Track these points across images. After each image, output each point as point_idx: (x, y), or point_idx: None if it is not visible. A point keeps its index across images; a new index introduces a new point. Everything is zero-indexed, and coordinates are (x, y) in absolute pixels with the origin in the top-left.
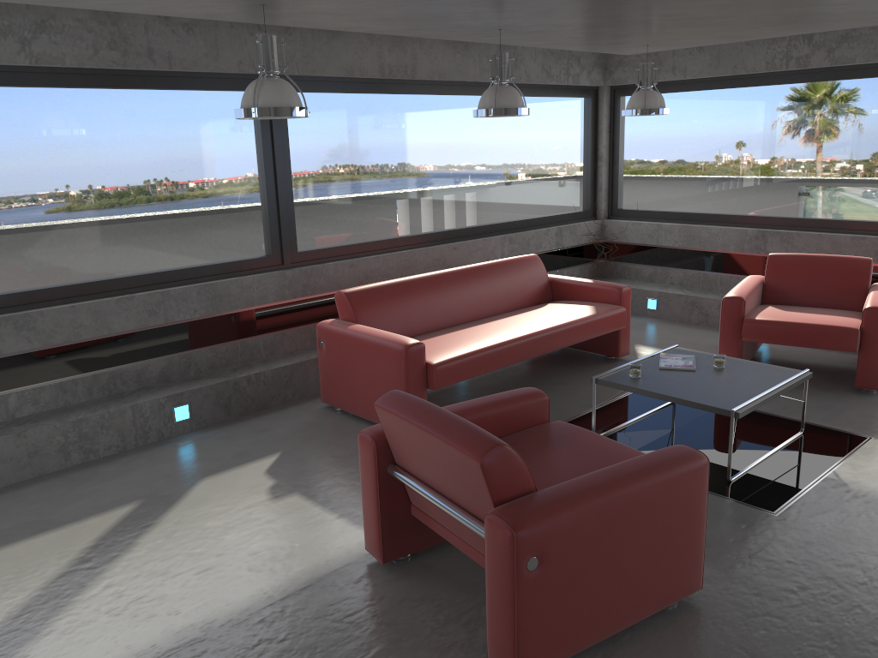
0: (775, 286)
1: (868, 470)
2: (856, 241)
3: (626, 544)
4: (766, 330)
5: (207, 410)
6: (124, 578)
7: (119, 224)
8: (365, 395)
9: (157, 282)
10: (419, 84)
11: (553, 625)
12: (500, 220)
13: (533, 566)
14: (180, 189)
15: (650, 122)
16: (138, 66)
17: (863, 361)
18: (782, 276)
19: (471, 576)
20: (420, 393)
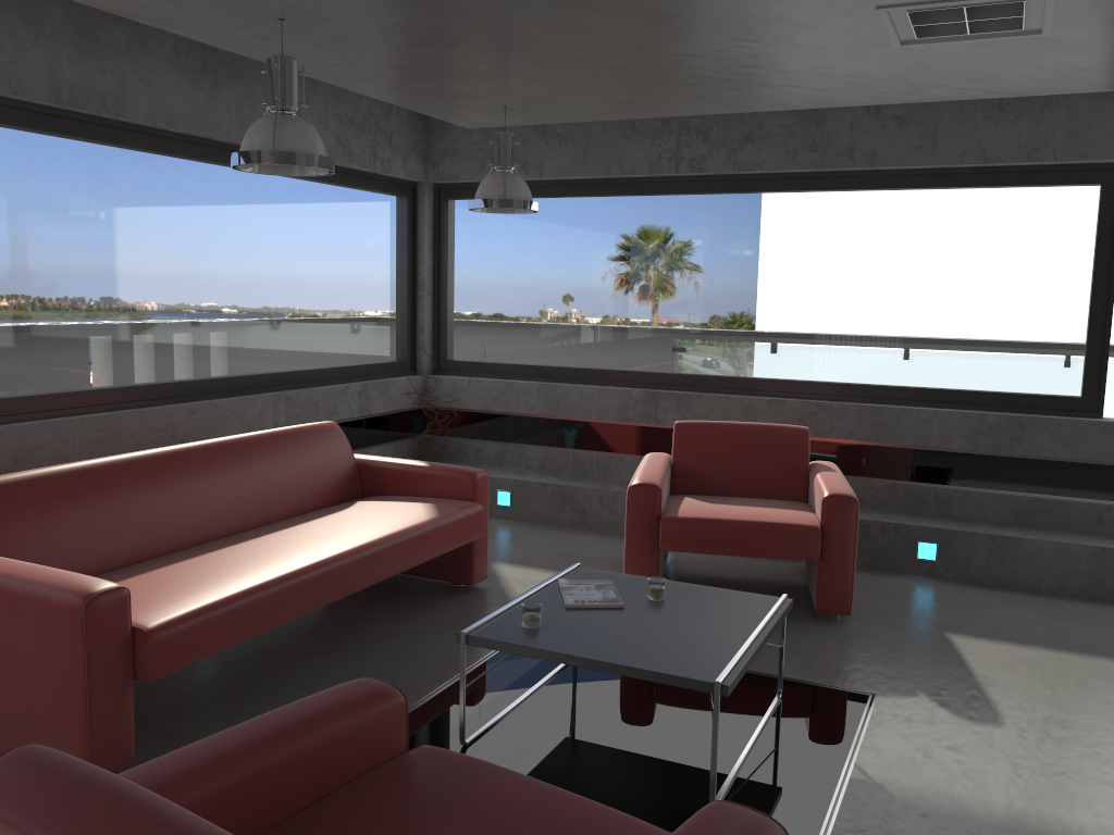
0: (688, 468)
1: (901, 756)
2: (774, 405)
3: None
4: (694, 533)
5: None
6: None
7: None
8: None
9: None
10: (130, 130)
11: None
12: (271, 369)
13: None
14: None
15: (491, 238)
16: None
17: (827, 574)
18: (696, 453)
19: None
20: (119, 692)
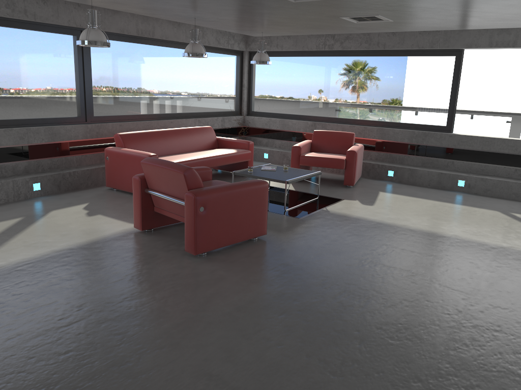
0: (316, 144)
1: (339, 208)
2: (351, 127)
3: (236, 209)
4: (309, 160)
5: (49, 187)
6: (26, 237)
7: (5, 93)
8: (129, 180)
9: (23, 123)
10: (156, 40)
11: (209, 234)
12: (194, 111)
13: (202, 210)
14: (36, 79)
15: (267, 70)
16: (19, 17)
17: (346, 173)
18: (319, 140)
19: (178, 234)
20: None
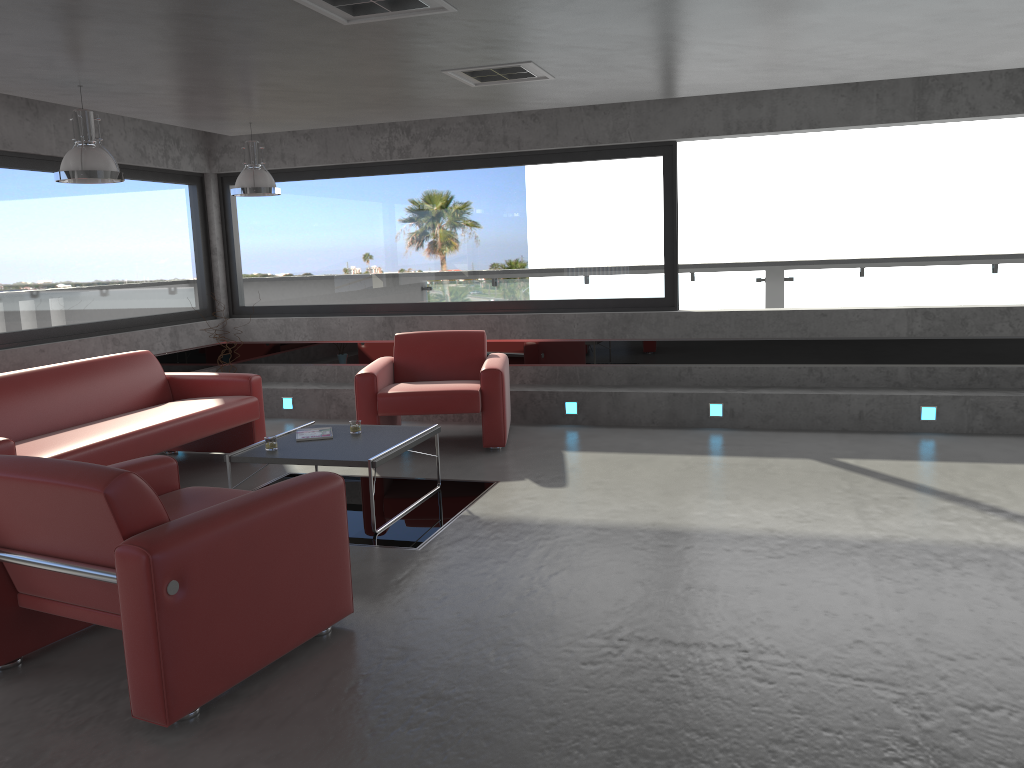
0: (405, 364)
1: (496, 504)
2: (472, 320)
3: (271, 564)
4: (399, 402)
5: None
6: None
7: None
8: None
9: None
10: None
11: (203, 655)
12: (99, 319)
13: (175, 590)
14: None
15: (265, 213)
16: None
17: (487, 421)
18: (410, 354)
19: (103, 661)
20: None
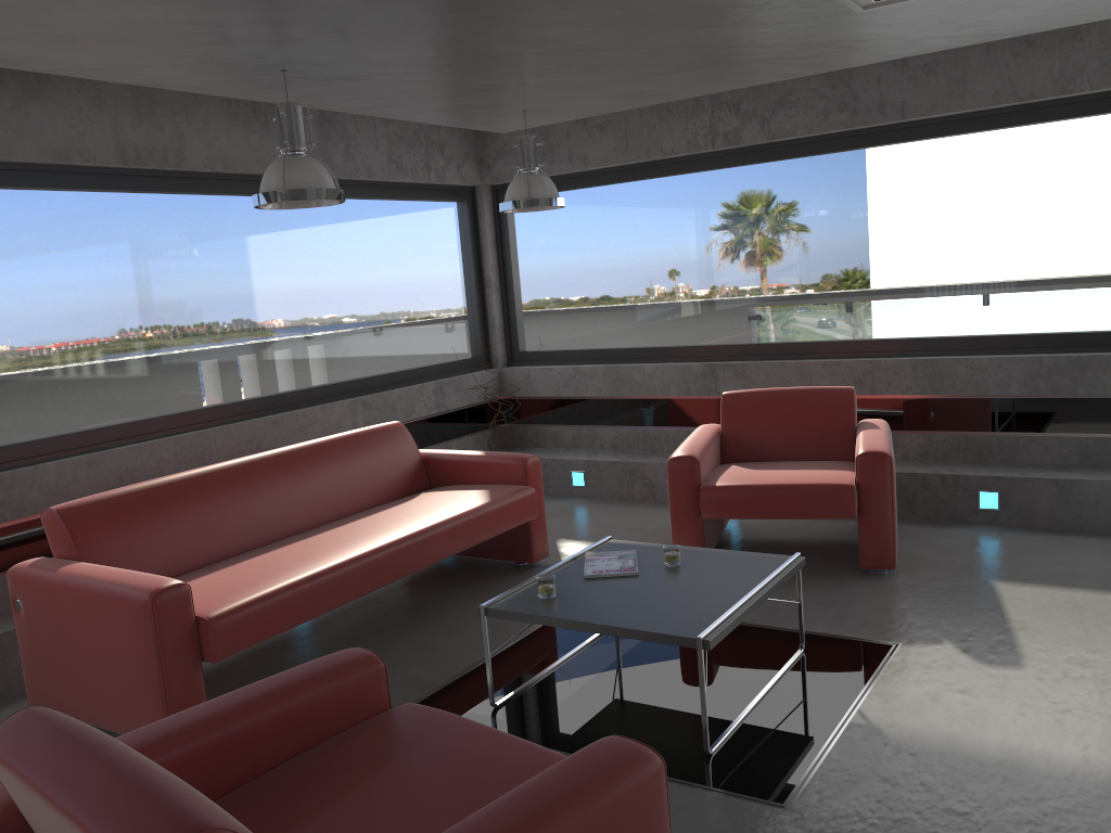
0: (736, 437)
1: (907, 701)
2: (829, 367)
3: None
4: (732, 499)
5: None
6: None
7: None
8: (95, 686)
9: None
10: (193, 178)
11: None
12: (348, 377)
13: None
14: None
15: (549, 231)
16: None
17: (867, 530)
18: (743, 421)
19: None
20: (189, 672)
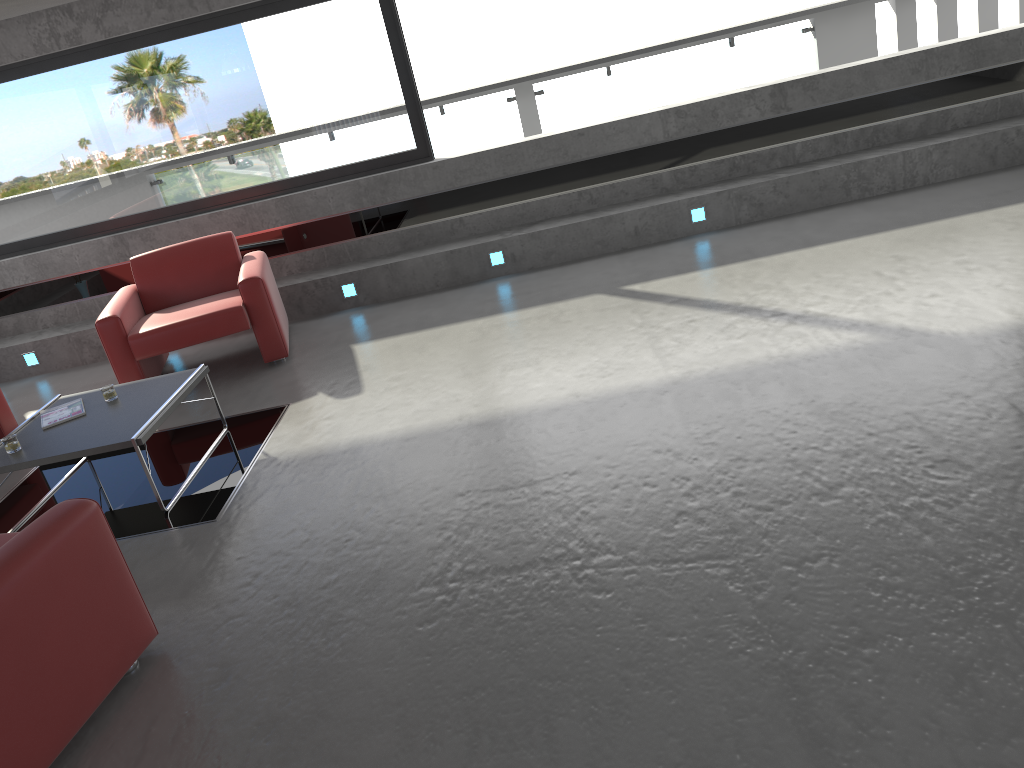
0: (152, 291)
1: (293, 436)
2: (215, 218)
3: (36, 638)
4: (156, 340)
5: None
6: None
7: None
8: None
9: None
10: None
11: None
12: None
13: None
14: None
15: None
16: None
17: (261, 335)
18: (154, 277)
19: None
20: None
